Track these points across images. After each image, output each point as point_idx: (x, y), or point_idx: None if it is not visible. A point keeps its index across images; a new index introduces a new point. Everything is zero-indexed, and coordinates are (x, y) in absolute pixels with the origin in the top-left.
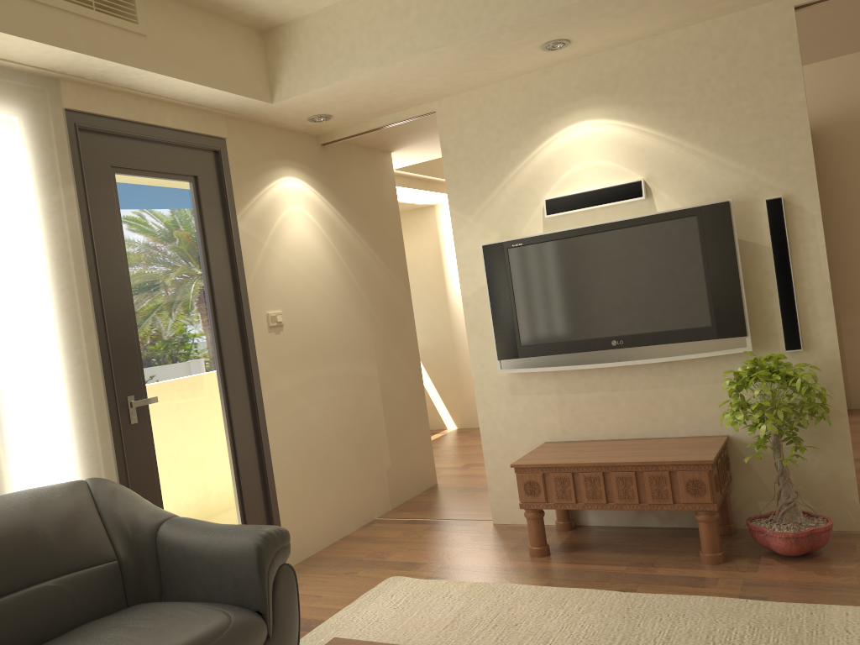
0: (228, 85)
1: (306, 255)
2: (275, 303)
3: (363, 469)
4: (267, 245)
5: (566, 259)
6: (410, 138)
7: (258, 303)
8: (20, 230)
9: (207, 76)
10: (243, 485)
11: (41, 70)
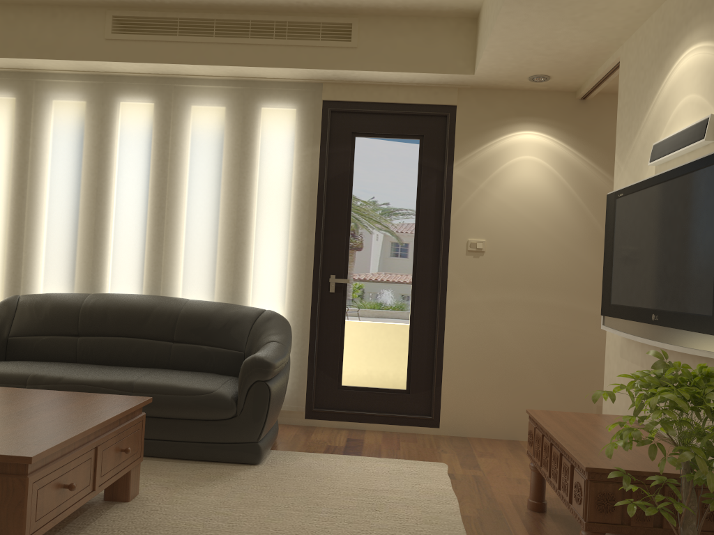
0: (426, 67)
1: (529, 197)
2: (480, 233)
3: (559, 394)
4: (482, 187)
5: (641, 213)
6: None
7: (459, 231)
8: (280, 171)
9: (406, 64)
10: (412, 359)
11: (307, 80)
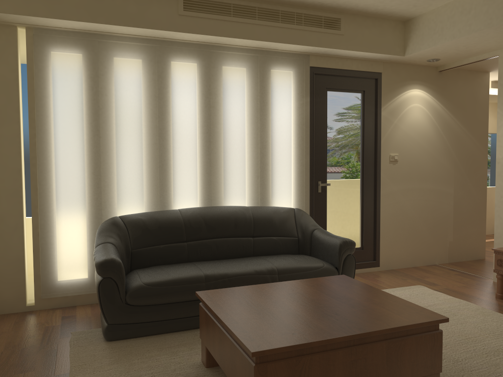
0: (381, 50)
1: (417, 128)
2: (395, 150)
3: (433, 238)
4: (395, 122)
5: None
6: (497, 66)
7: (385, 149)
8: (287, 114)
9: (370, 47)
10: (364, 228)
11: (302, 53)
